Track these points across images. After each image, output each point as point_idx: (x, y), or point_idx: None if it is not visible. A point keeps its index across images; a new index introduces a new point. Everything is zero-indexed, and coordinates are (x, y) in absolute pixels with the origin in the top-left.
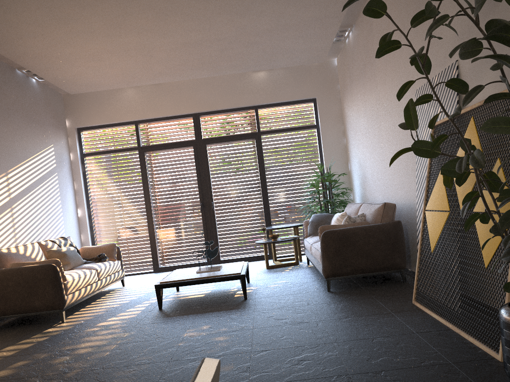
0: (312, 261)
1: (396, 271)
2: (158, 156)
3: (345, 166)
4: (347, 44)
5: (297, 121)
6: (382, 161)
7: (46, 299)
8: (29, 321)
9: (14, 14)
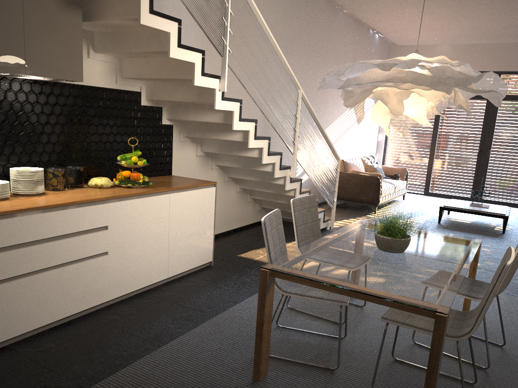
0: None
1: None
2: None
3: None
4: None
5: None
6: None
7: (368, 197)
8: (351, 207)
9: (396, 10)
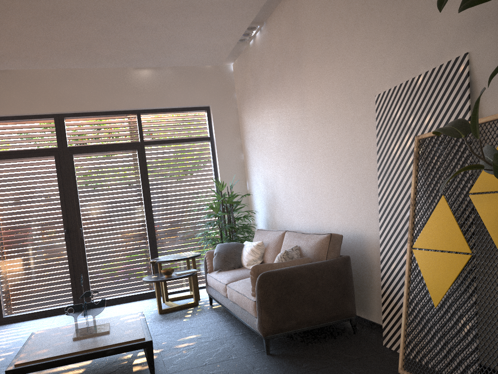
0: (229, 306)
1: (347, 319)
2: (4, 167)
3: (243, 185)
4: (251, 46)
5: (187, 131)
6: (306, 181)
7: None
8: None
9: None
